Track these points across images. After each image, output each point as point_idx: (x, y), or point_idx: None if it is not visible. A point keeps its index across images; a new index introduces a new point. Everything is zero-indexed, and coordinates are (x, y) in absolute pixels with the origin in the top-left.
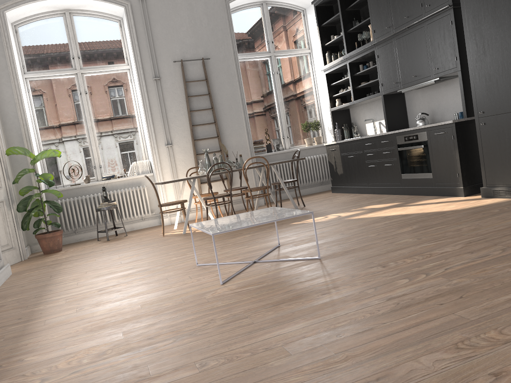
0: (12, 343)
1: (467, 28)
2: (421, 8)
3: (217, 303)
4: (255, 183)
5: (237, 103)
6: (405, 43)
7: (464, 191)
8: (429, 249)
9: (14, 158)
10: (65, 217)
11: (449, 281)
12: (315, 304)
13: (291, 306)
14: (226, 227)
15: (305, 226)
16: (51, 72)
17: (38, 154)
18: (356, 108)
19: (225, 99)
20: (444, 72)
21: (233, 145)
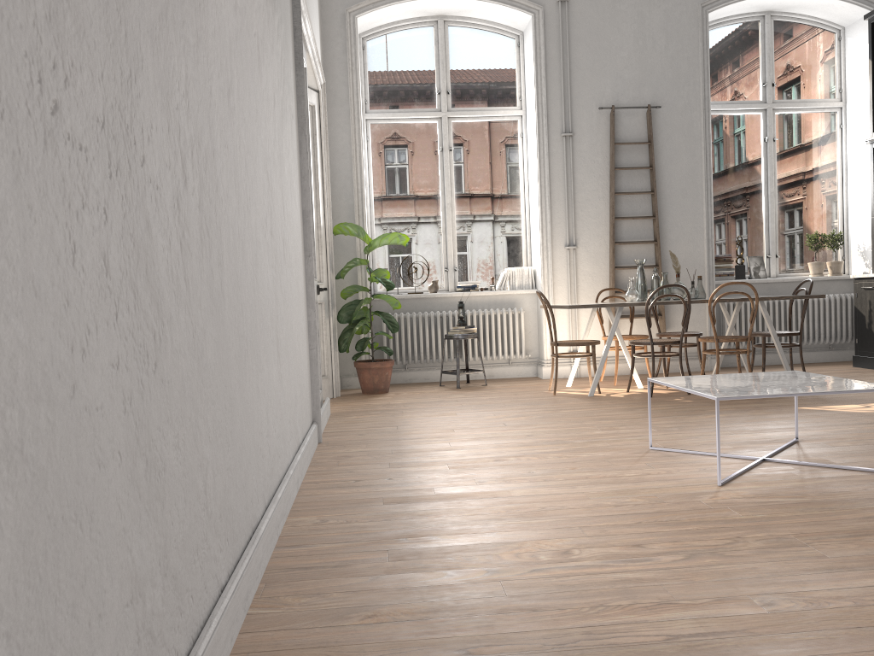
0: (401, 511)
1: None
2: None
3: (730, 513)
4: (709, 329)
5: (696, 187)
6: None
7: None
8: None
9: (338, 240)
10: (395, 342)
11: None
12: None
13: None
14: (733, 390)
15: (831, 415)
16: (404, 113)
17: (376, 238)
18: None
19: (677, 179)
20: None
21: (679, 259)
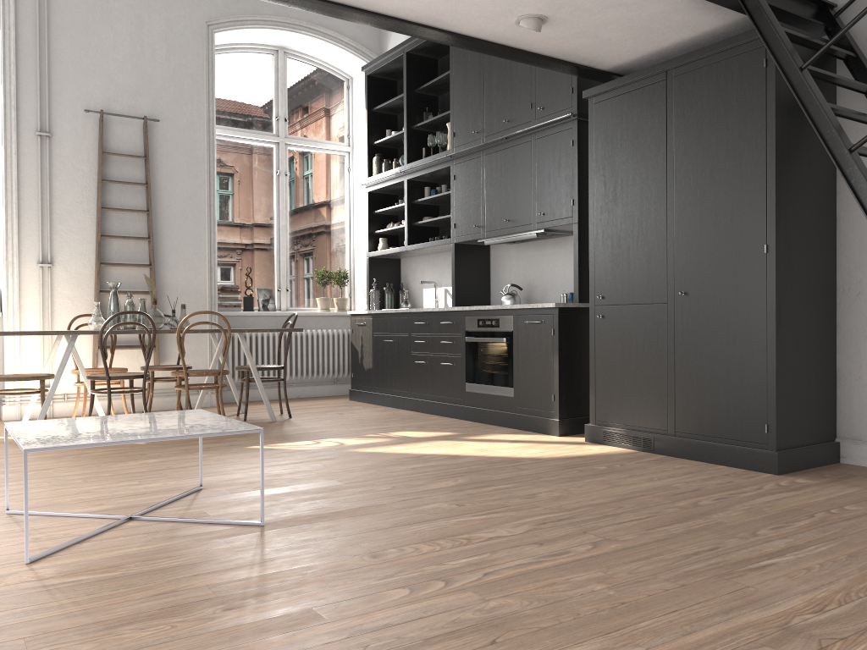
0: None
1: (594, 155)
2: (531, 110)
3: None
4: (210, 362)
5: (199, 211)
6: (500, 163)
7: (561, 426)
8: (471, 527)
9: None
10: None
11: (484, 601)
12: (197, 632)
13: (143, 633)
14: (68, 438)
15: (272, 454)
16: None
17: None
18: (412, 260)
19: (178, 201)
20: (553, 221)
21: (179, 287)
